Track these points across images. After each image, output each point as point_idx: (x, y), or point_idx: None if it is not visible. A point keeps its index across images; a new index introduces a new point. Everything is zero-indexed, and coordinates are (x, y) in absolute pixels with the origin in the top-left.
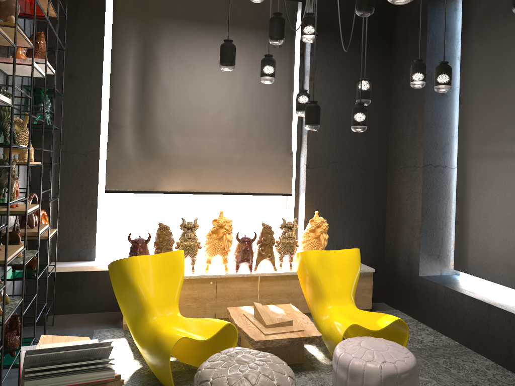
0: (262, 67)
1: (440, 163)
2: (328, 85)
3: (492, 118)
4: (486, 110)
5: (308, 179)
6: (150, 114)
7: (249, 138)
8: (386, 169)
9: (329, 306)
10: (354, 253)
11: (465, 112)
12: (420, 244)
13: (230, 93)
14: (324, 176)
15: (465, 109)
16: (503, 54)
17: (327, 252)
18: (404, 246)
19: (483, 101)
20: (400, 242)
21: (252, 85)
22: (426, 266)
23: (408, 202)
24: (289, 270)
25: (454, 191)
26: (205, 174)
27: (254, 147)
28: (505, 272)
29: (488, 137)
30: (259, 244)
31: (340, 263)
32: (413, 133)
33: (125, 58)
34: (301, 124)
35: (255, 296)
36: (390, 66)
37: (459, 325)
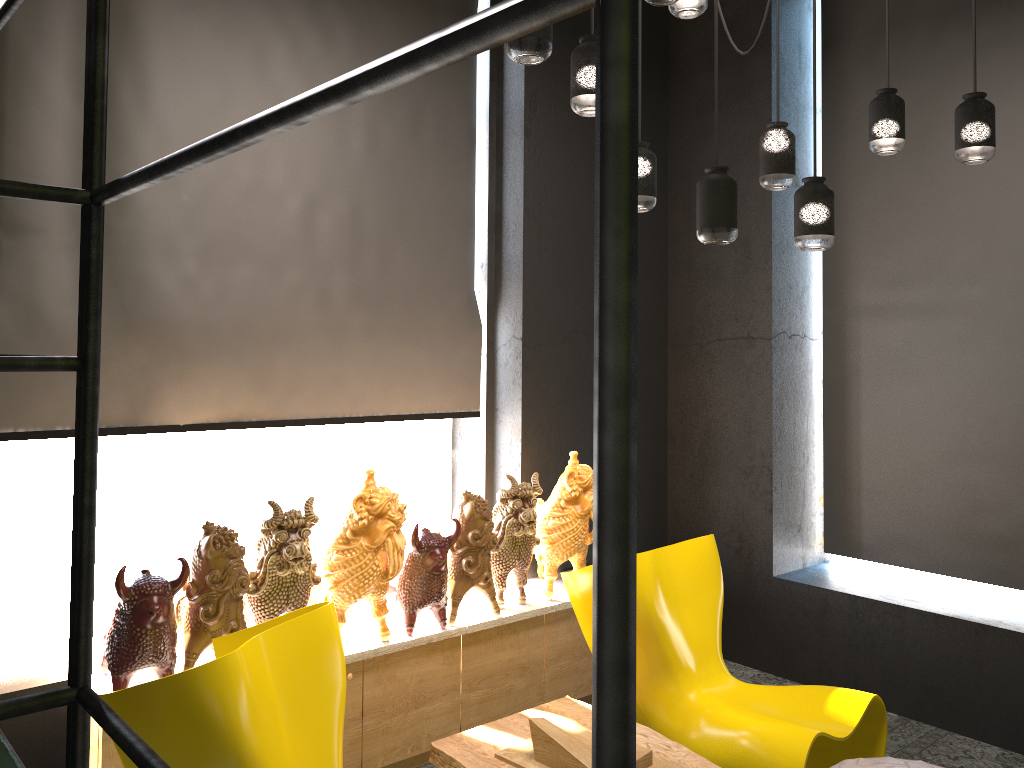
0: (584, 67)
1: (797, 328)
2: (560, 151)
3: (910, 234)
4: (895, 219)
5: (527, 373)
6: (126, 199)
7: (385, 274)
8: (665, 346)
9: (690, 689)
10: (710, 546)
11: (841, 223)
12: (772, 505)
13: (339, 155)
14: (558, 365)
15: (841, 216)
16: (934, 105)
17: (660, 551)
18: (724, 513)
19: (885, 200)
20: (712, 504)
21: (389, 138)
22: (783, 553)
23: (732, 416)
24: (521, 604)
25: (818, 388)
26: (280, 370)
27: (396, 296)
28: (960, 549)
29: (903, 273)
30: (460, 550)
31: (685, 575)
32: (742, 266)
33: (45, 21)
34: (495, 241)
35: (455, 690)
36: (667, 120)
37: (896, 675)
